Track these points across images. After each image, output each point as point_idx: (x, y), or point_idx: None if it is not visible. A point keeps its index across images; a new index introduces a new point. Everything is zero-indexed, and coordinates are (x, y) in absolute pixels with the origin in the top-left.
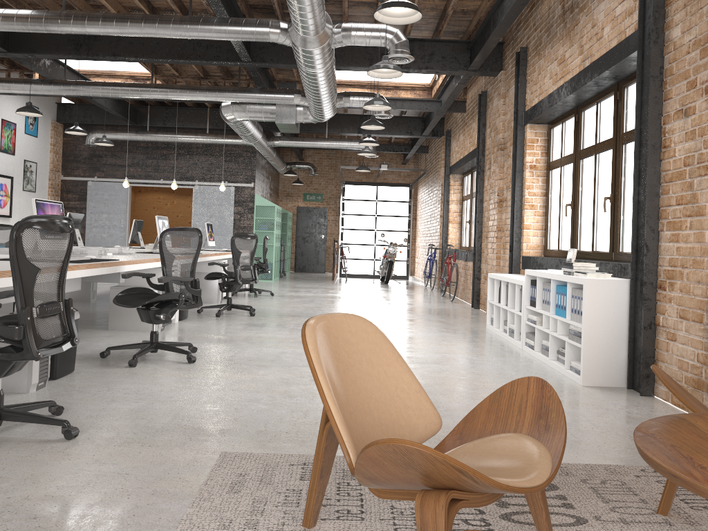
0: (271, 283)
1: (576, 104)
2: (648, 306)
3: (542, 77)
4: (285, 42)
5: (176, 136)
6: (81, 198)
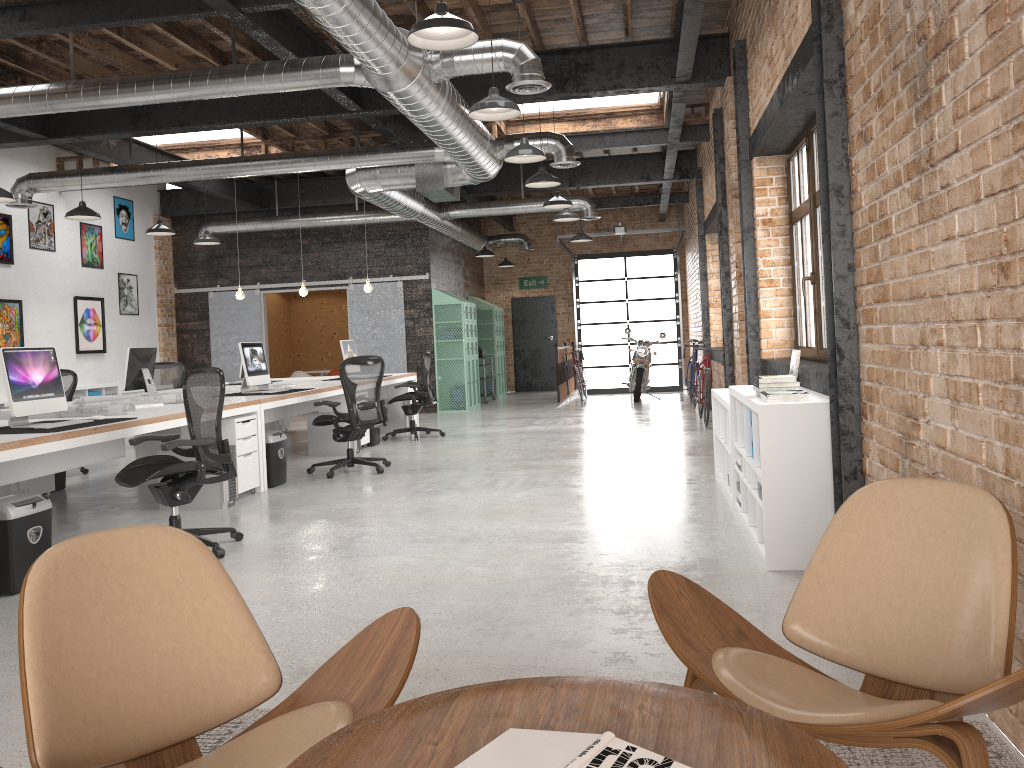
0: (461, 415)
1: (802, 122)
2: (848, 444)
3: (758, 84)
4: (367, 84)
5: (315, 219)
6: (202, 316)
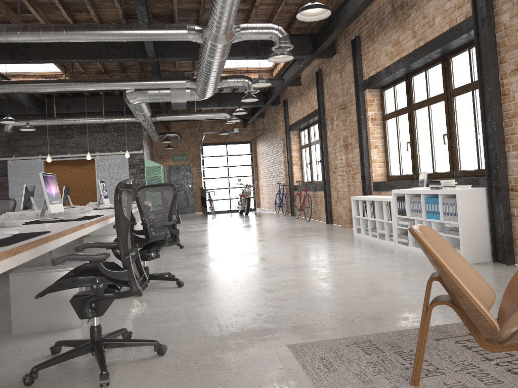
0: None
1: (408, 72)
2: (504, 204)
3: (377, 55)
4: (198, 40)
5: (79, 119)
6: (3, 174)
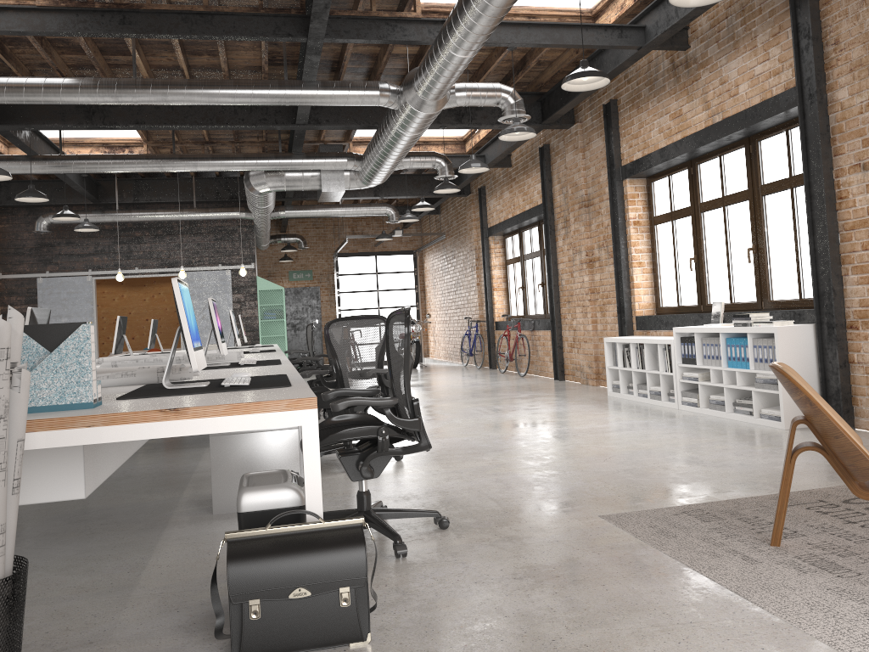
0: None
1: (693, 157)
2: (841, 346)
3: (646, 130)
4: (393, 105)
5: (156, 213)
6: (29, 300)
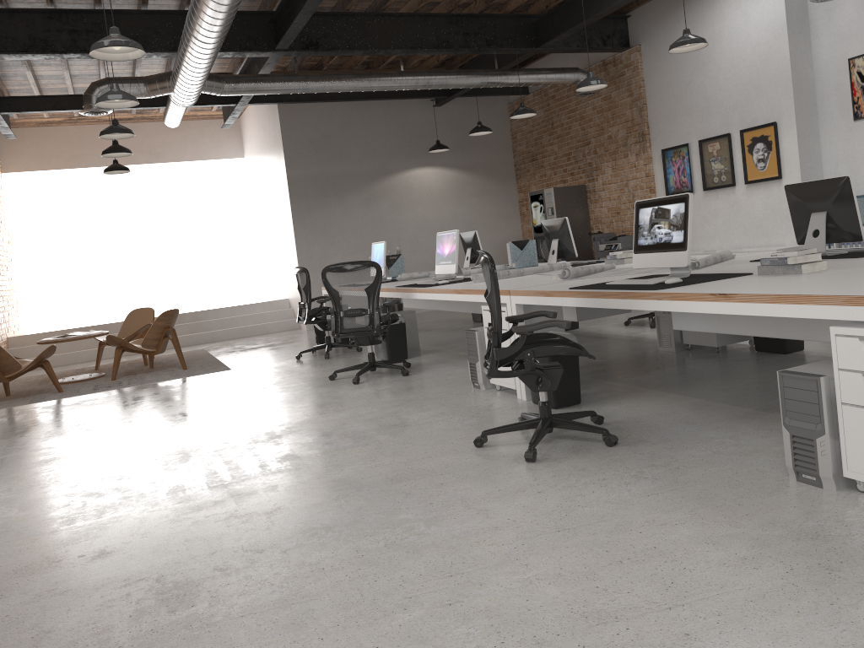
0: None
1: None
2: None
3: None
4: None
5: None
6: None
